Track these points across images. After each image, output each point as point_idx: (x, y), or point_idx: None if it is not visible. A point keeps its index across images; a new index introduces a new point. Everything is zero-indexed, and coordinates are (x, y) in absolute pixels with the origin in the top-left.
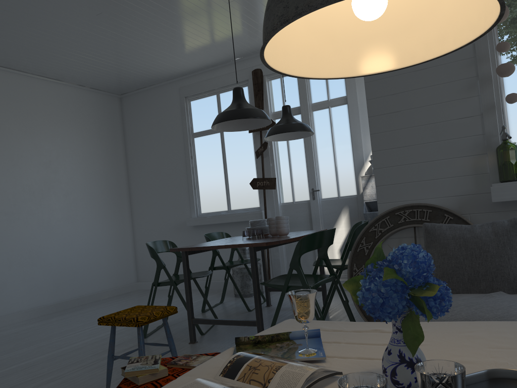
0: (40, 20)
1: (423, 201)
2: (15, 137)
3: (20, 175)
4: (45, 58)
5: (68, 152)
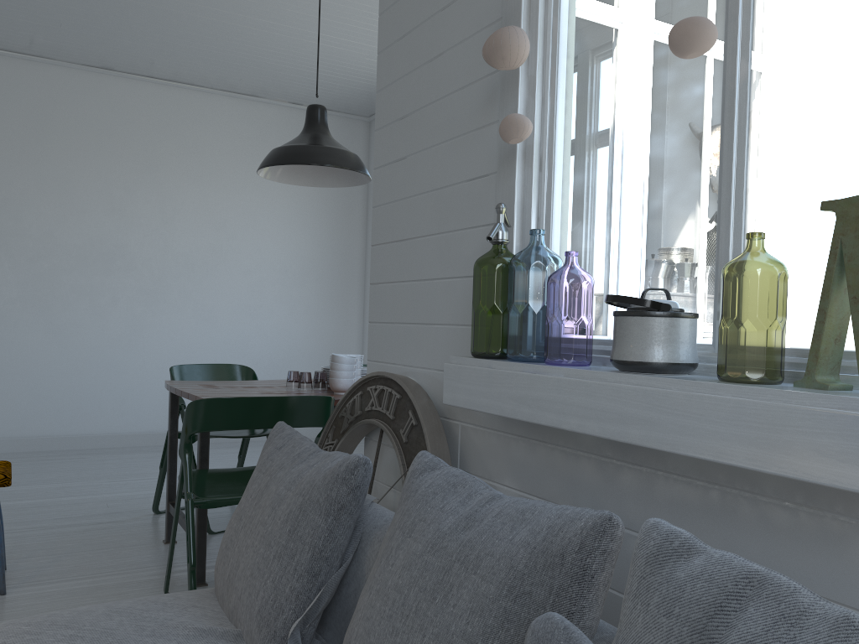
0: (130, 7)
1: (411, 372)
2: (174, 183)
3: (174, 239)
4: (200, 64)
5: (258, 209)
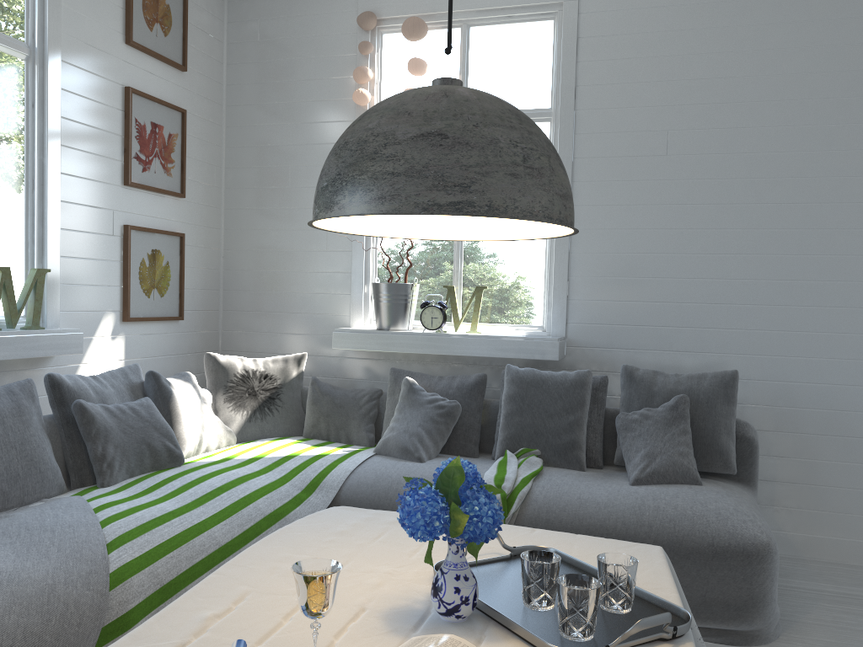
0: None
1: None
2: None
3: None
4: None
5: None
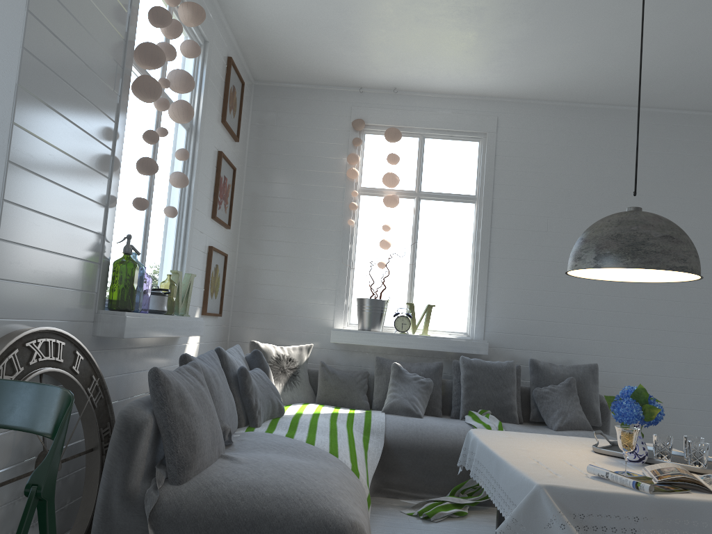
0: None
1: (41, 324)
2: None
3: None
4: None
5: None
